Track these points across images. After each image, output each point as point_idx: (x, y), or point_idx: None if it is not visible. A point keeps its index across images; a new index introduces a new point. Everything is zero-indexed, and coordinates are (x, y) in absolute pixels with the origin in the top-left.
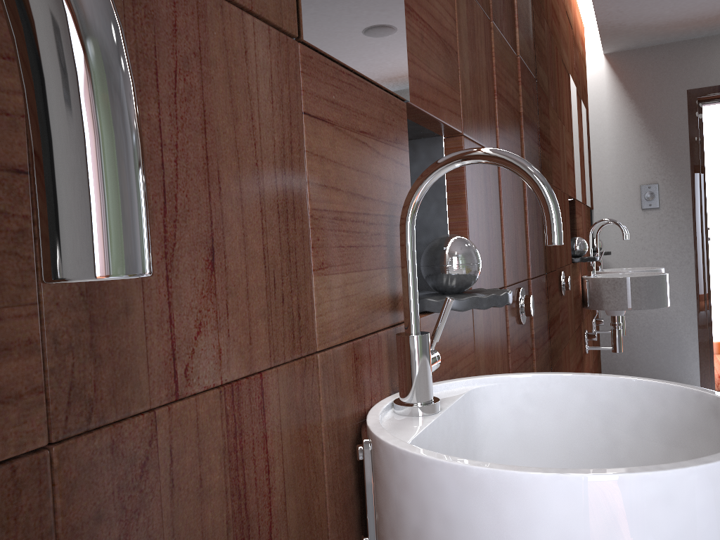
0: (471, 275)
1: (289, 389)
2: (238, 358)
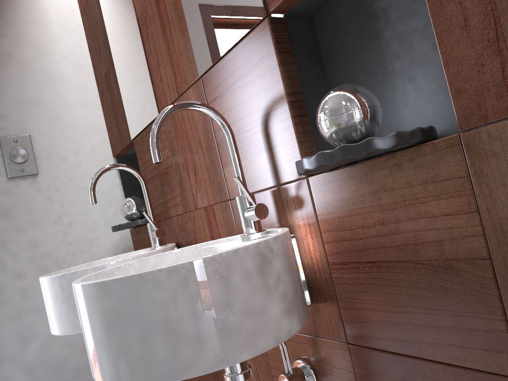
0: (322, 136)
1: (221, 212)
2: (205, 200)
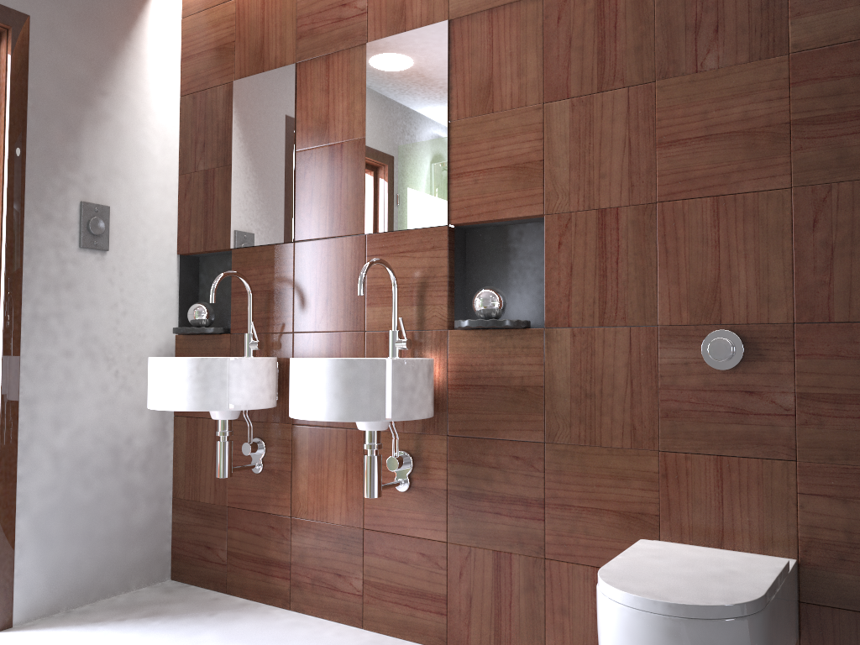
0: (475, 310)
1: (350, 339)
2: (332, 326)
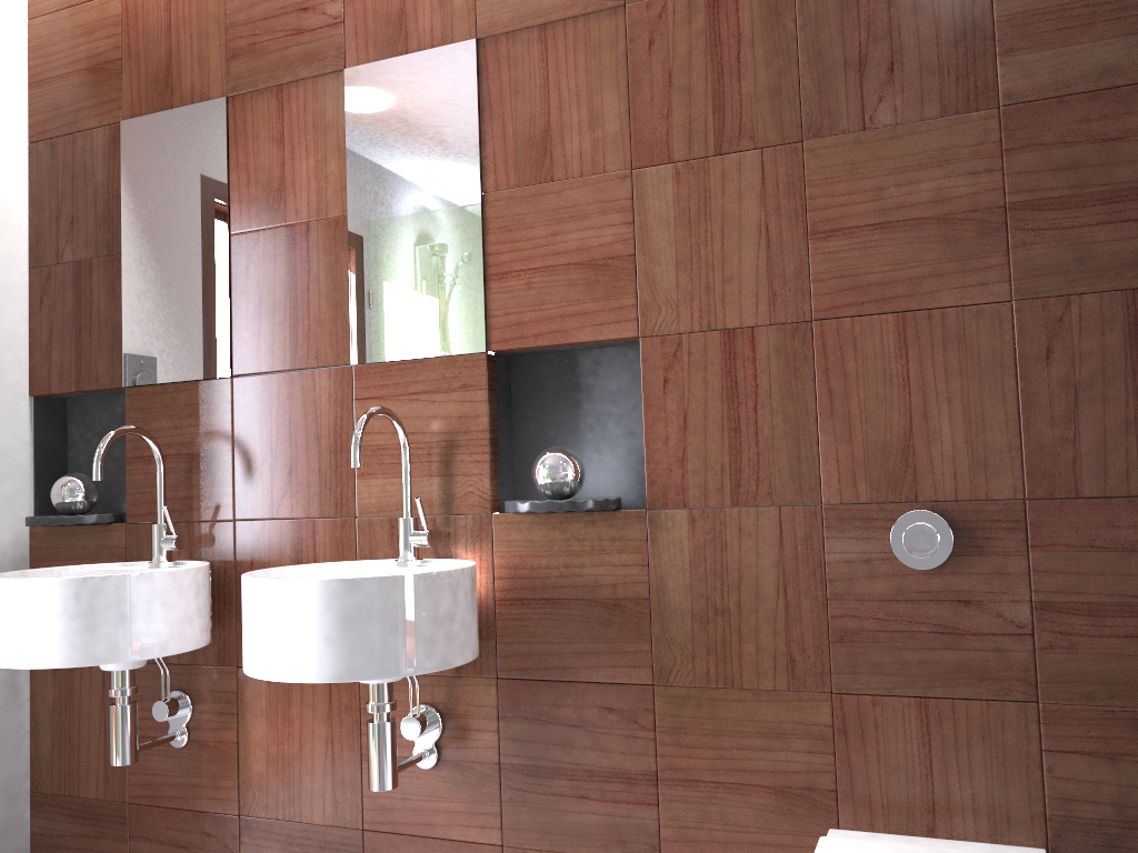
0: (538, 484)
1: (331, 529)
2: (301, 510)
